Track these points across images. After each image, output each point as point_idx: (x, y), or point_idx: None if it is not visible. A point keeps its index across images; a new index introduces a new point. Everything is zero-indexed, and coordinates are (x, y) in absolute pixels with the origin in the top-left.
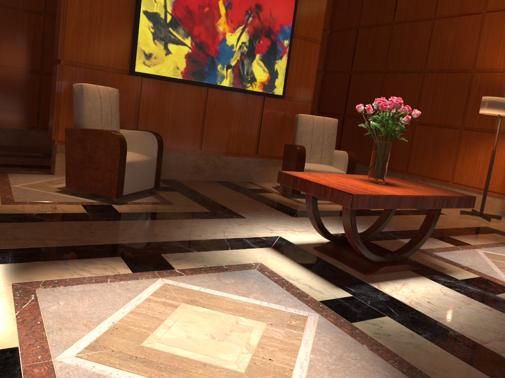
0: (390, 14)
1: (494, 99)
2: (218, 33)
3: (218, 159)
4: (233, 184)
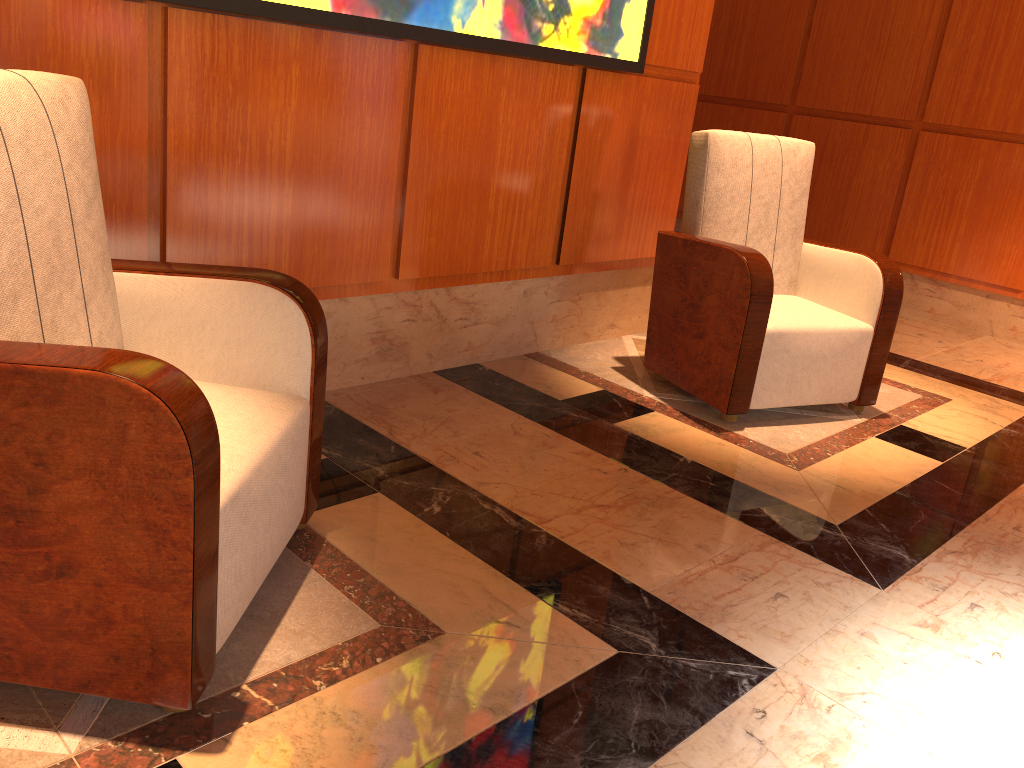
0: None
1: None
2: None
3: (448, 297)
4: (507, 383)
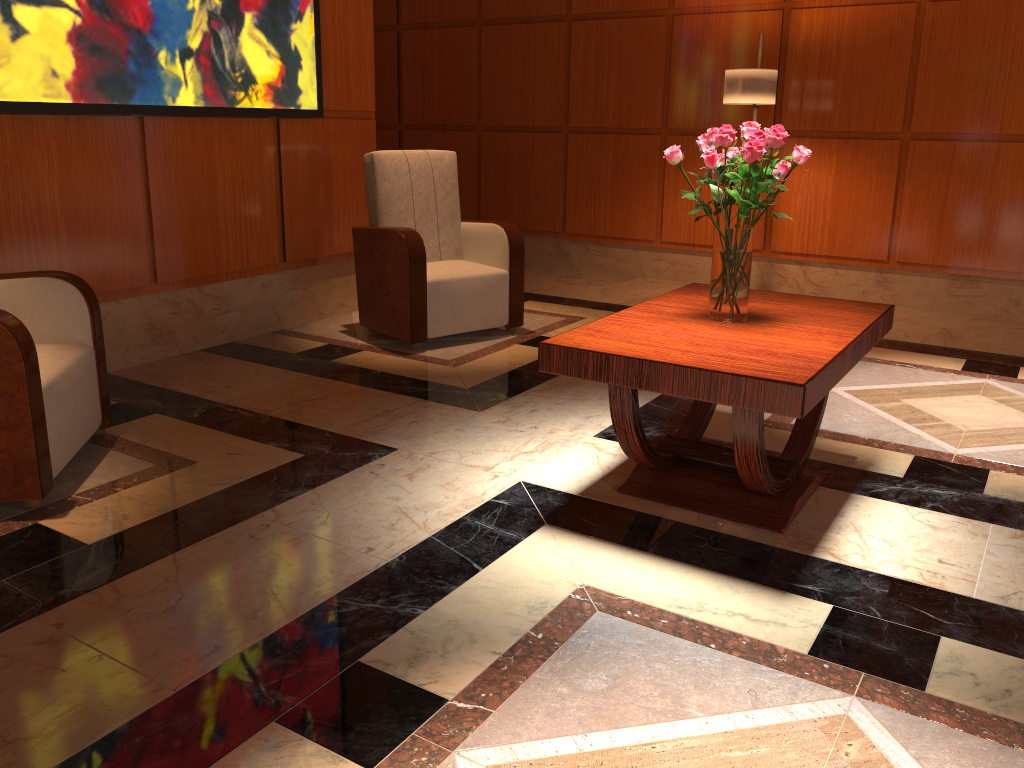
0: None
1: (754, 74)
2: None
3: (201, 294)
4: (256, 349)
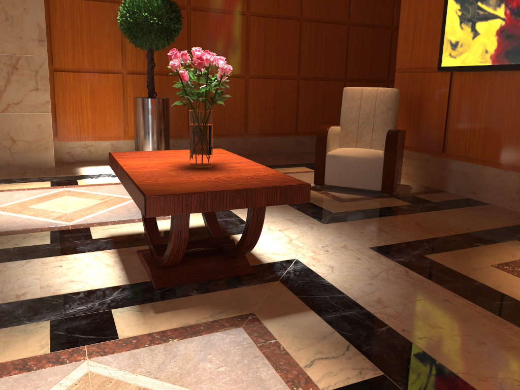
0: None
1: None
2: None
3: None
4: None
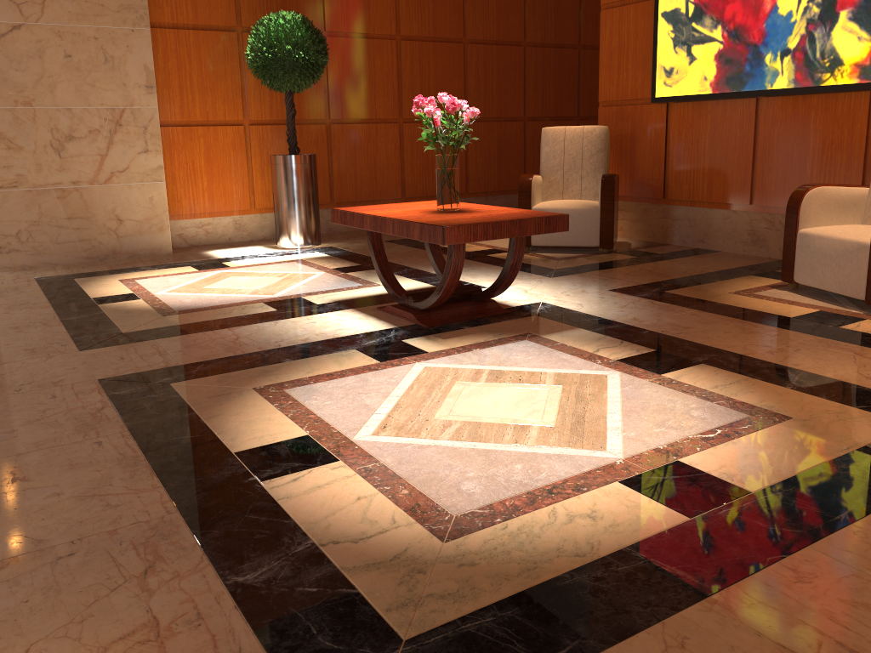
0: None
1: None
2: (763, 1)
3: None
4: None
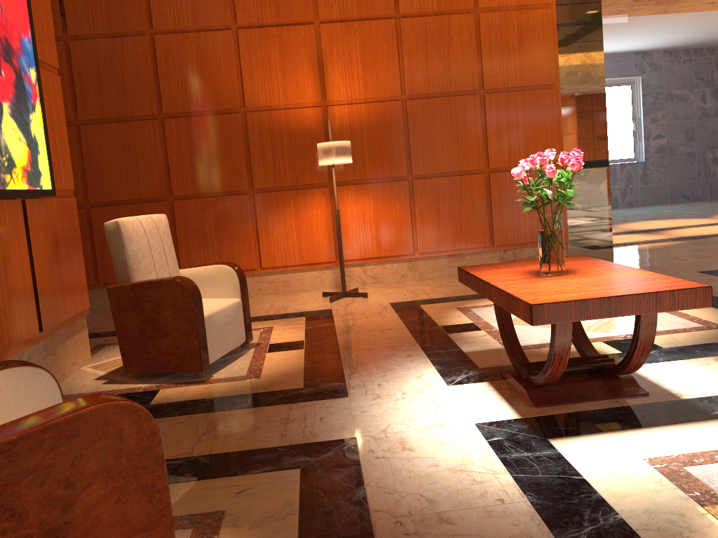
0: (56, 22)
1: (342, 144)
2: None
3: None
4: None
